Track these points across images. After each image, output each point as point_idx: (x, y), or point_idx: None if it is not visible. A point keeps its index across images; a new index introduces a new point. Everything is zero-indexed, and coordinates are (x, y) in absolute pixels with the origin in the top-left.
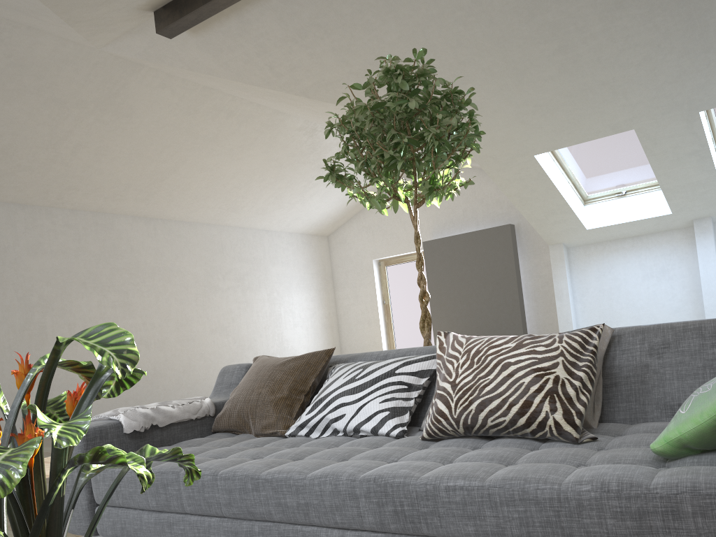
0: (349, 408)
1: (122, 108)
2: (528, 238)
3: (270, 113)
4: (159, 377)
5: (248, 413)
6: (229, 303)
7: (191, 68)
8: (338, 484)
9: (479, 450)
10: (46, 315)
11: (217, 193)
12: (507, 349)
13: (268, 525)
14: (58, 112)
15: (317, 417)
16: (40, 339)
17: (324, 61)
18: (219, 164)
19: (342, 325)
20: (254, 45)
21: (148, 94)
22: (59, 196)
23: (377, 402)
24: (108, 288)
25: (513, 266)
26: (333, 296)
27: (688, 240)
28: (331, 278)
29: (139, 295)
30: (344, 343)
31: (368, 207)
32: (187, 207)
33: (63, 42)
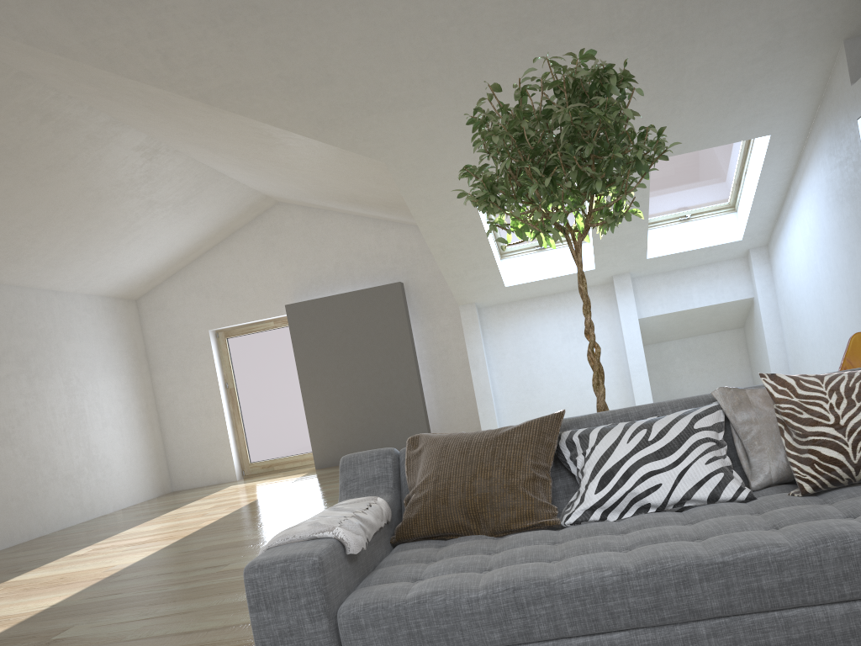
0: (665, 476)
1: None
2: (420, 299)
3: (104, 122)
4: None
5: (477, 506)
6: (11, 398)
7: (31, 41)
8: (848, 547)
9: None
10: None
11: None
12: None
13: (721, 622)
14: None
15: (617, 494)
16: None
17: (247, 57)
18: (10, 191)
19: (166, 420)
20: (149, 22)
21: None
22: None
23: (701, 464)
24: None
25: (407, 332)
26: (149, 381)
27: (606, 298)
28: (146, 357)
29: None
30: (170, 445)
31: (532, 238)
32: None
33: None
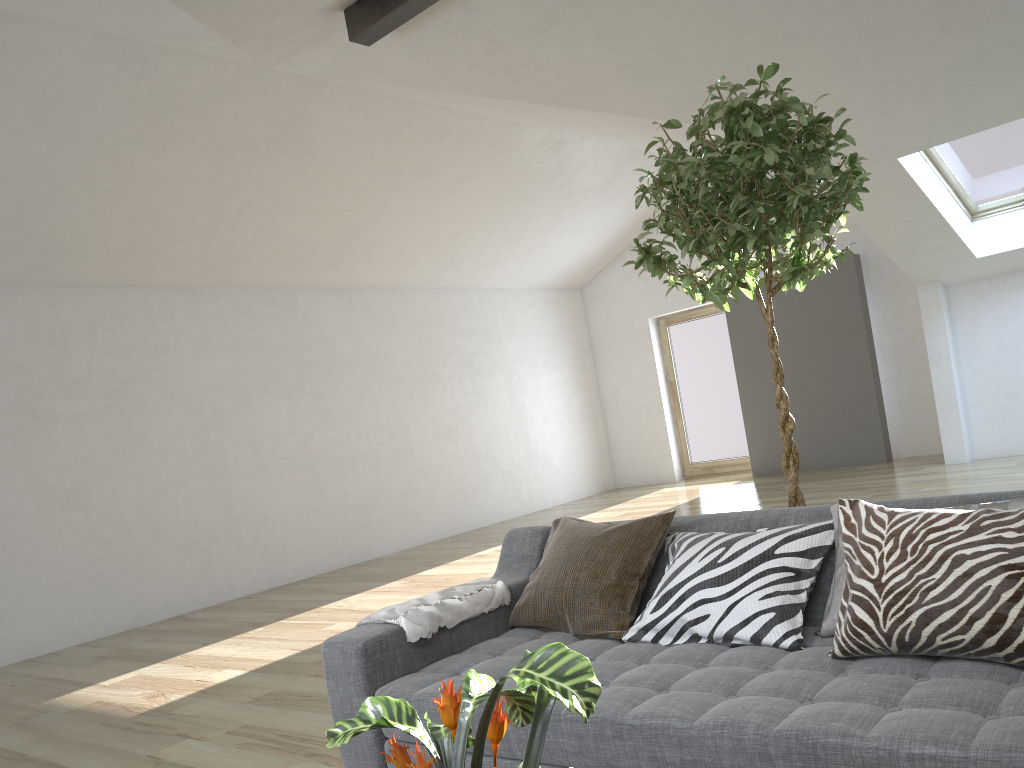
0: (715, 607)
1: (301, 145)
2: (882, 273)
3: (500, 127)
4: (373, 507)
5: (563, 606)
6: (455, 397)
7: (395, 81)
8: (742, 740)
9: (932, 686)
10: (224, 435)
11: (429, 245)
12: (956, 534)
13: None
14: (220, 161)
15: (667, 618)
16: (220, 467)
17: (583, 54)
18: (431, 205)
19: (609, 414)
20: (484, 41)
21: (335, 120)
22: (225, 272)
23: (755, 599)
24: (298, 391)
25: (860, 317)
26: (593, 373)
27: None
28: (590, 348)
29: (337, 396)
30: (613, 440)
31: (701, 301)
32: (390, 268)
33: (224, 65)
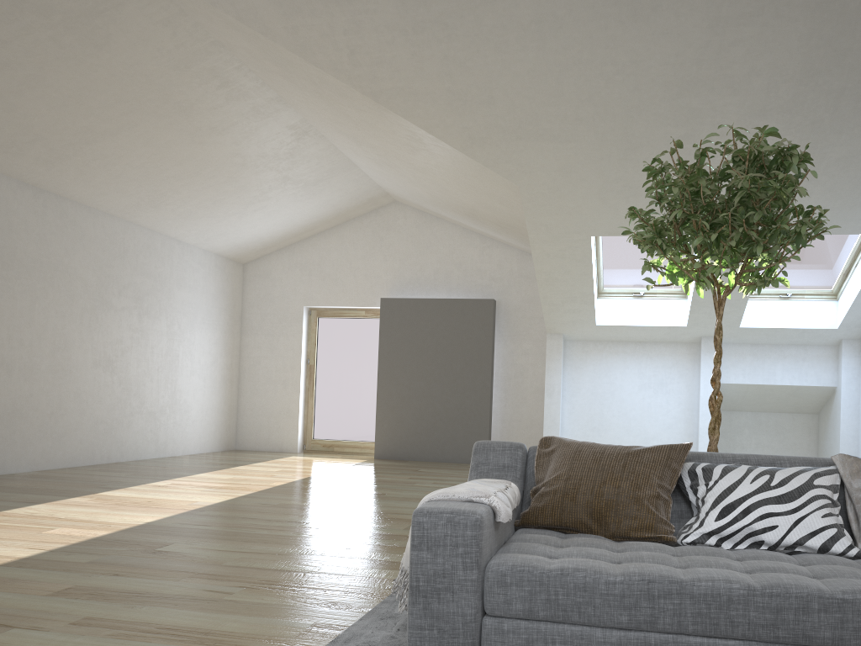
0: (783, 520)
1: (95, 34)
2: (508, 319)
3: (270, 98)
4: (18, 419)
5: (601, 509)
6: (121, 329)
7: (241, 17)
8: None
9: None
10: None
11: (147, 178)
12: None
13: None
14: (4, 11)
15: (736, 526)
16: None
17: (424, 67)
18: (172, 143)
19: (244, 381)
20: (348, 20)
21: (141, 27)
22: None
23: (818, 516)
24: None
25: (490, 348)
26: (238, 342)
27: (691, 356)
28: (240, 319)
29: (9, 296)
30: (243, 405)
31: (684, 284)
32: (98, 186)
33: None
